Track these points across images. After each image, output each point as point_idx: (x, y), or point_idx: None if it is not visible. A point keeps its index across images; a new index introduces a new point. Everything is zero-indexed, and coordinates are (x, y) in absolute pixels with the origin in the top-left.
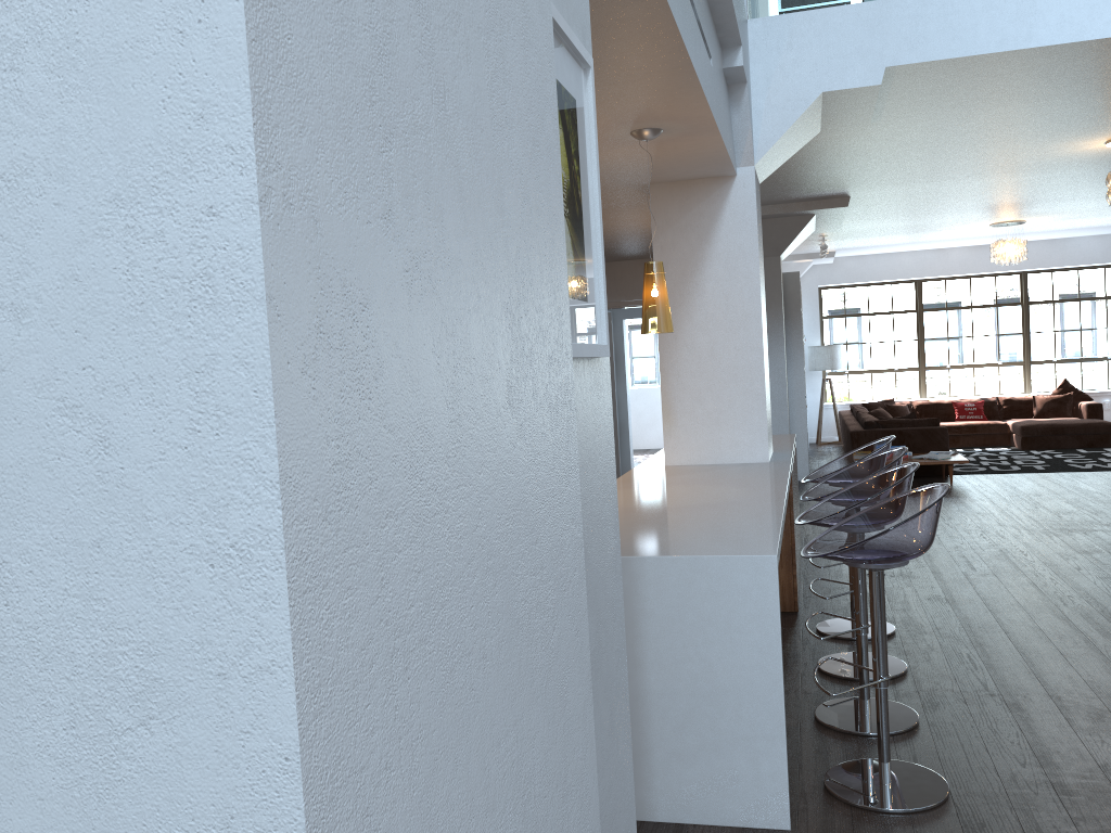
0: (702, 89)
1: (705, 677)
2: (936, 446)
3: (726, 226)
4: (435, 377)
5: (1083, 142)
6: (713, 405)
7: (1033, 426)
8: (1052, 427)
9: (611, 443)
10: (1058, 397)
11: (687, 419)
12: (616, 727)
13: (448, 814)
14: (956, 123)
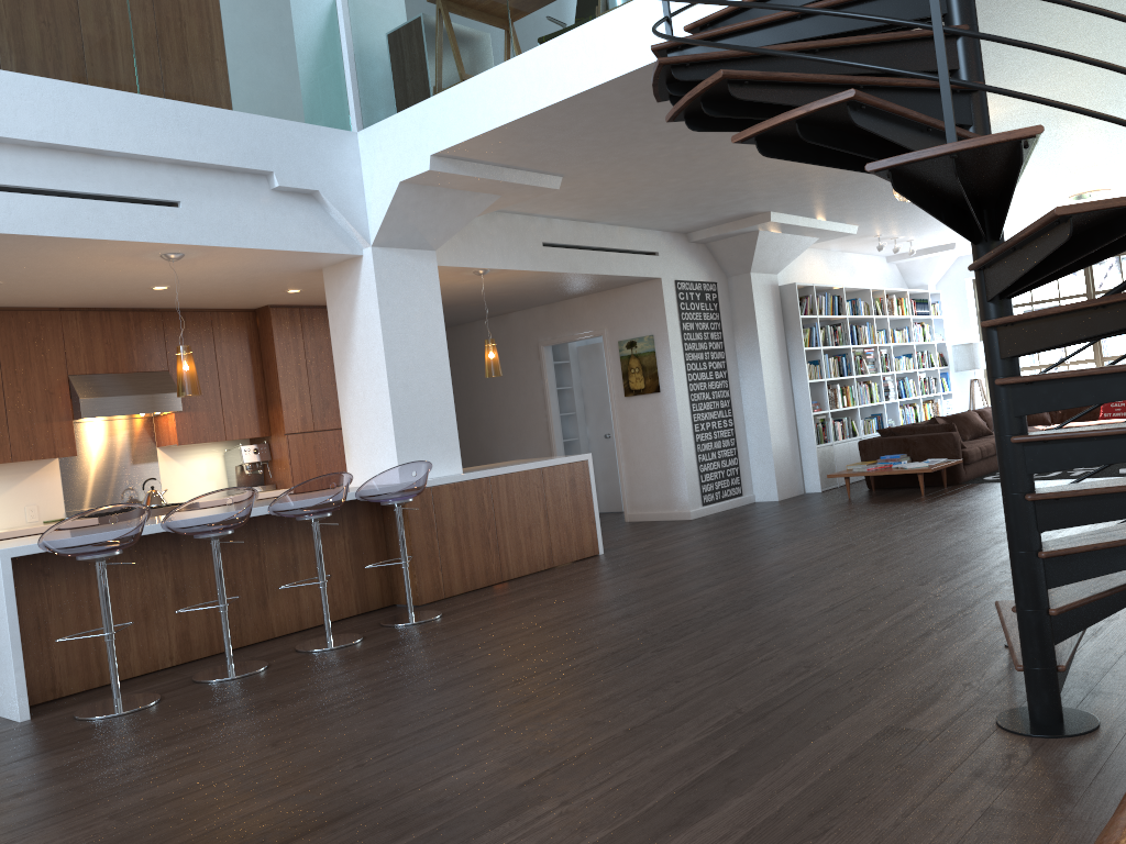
0: (104, 239)
1: None
2: (942, 453)
3: (361, 296)
4: None
5: None
6: (368, 438)
7: None
8: None
9: None
10: None
11: (356, 450)
12: None
13: None
14: (648, 161)
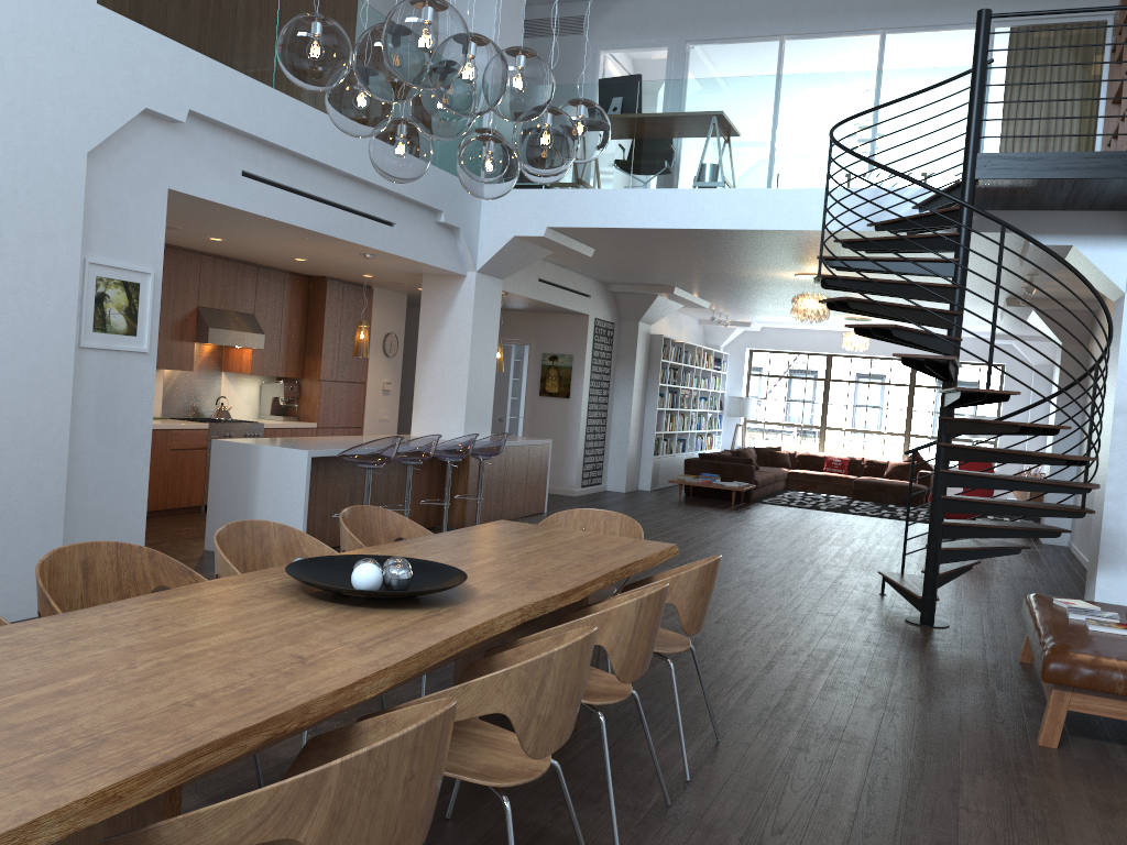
0: (361, 244)
1: (278, 498)
2: (743, 478)
3: (458, 303)
4: (10, 344)
5: (778, 274)
6: (439, 405)
7: (862, 482)
8: (877, 485)
9: (152, 377)
10: (904, 464)
11: (425, 411)
12: (135, 454)
13: (2, 399)
14: (655, 255)
